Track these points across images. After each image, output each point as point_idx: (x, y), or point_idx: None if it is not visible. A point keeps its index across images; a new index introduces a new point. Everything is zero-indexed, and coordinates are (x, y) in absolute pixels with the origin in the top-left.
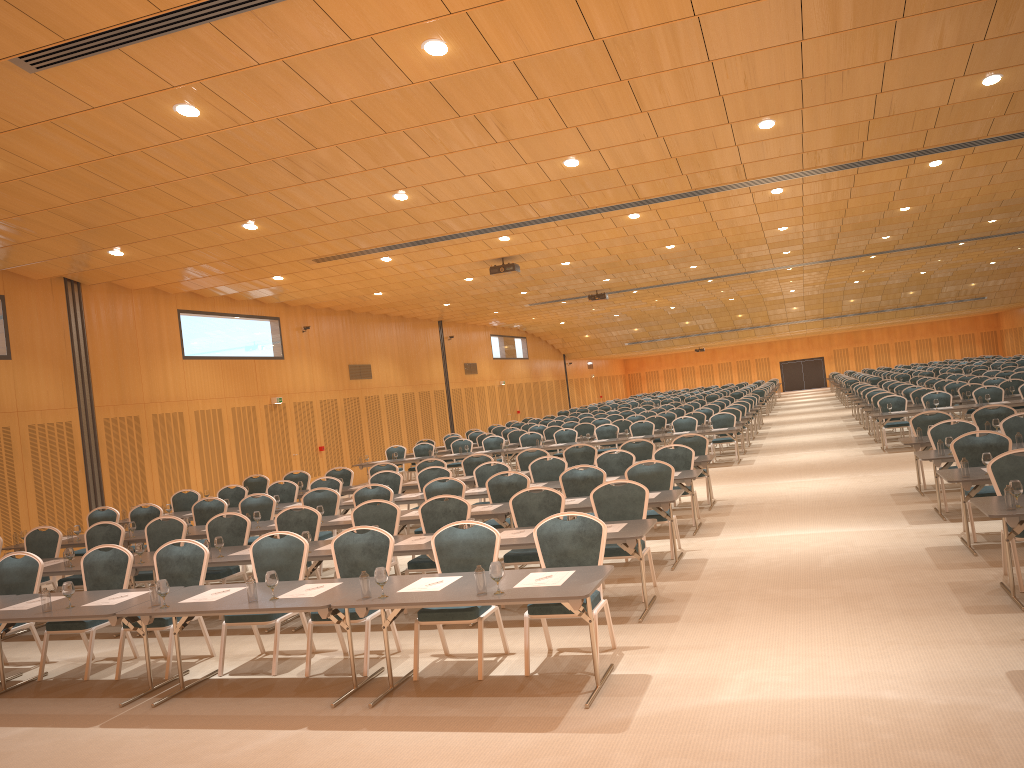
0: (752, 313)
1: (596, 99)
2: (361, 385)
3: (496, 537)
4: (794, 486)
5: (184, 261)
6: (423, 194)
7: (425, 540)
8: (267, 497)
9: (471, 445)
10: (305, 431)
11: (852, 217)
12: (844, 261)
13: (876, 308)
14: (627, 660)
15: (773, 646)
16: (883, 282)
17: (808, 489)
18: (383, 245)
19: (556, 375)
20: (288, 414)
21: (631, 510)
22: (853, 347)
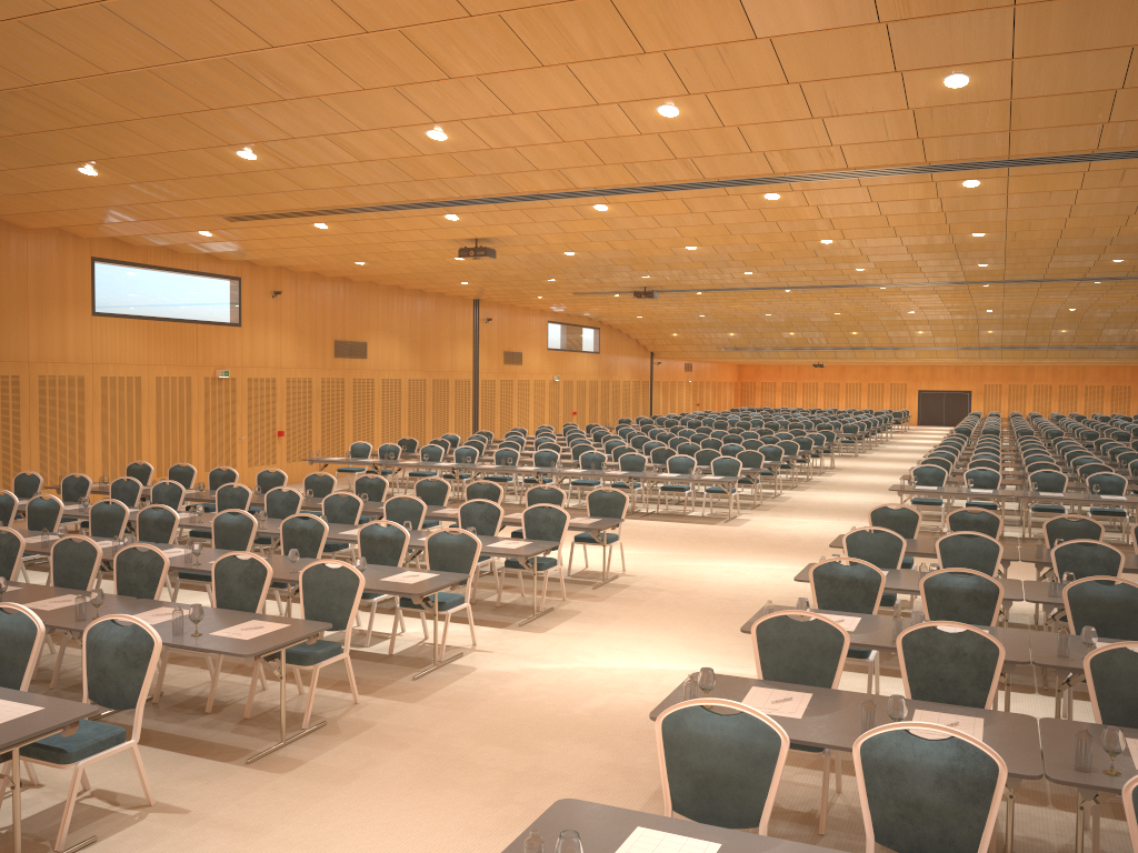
0: (869, 332)
1: (377, 55)
2: (350, 365)
3: (38, 632)
4: (732, 569)
5: (53, 203)
6: (273, 155)
7: (63, 604)
8: (55, 501)
9: (442, 453)
10: (263, 411)
11: (912, 237)
12: (950, 286)
13: (1022, 344)
14: (130, 831)
15: (316, 848)
16: (1025, 315)
17: (740, 577)
18: (288, 210)
19: (637, 375)
20: (238, 390)
21: (338, 602)
22: (1008, 384)
